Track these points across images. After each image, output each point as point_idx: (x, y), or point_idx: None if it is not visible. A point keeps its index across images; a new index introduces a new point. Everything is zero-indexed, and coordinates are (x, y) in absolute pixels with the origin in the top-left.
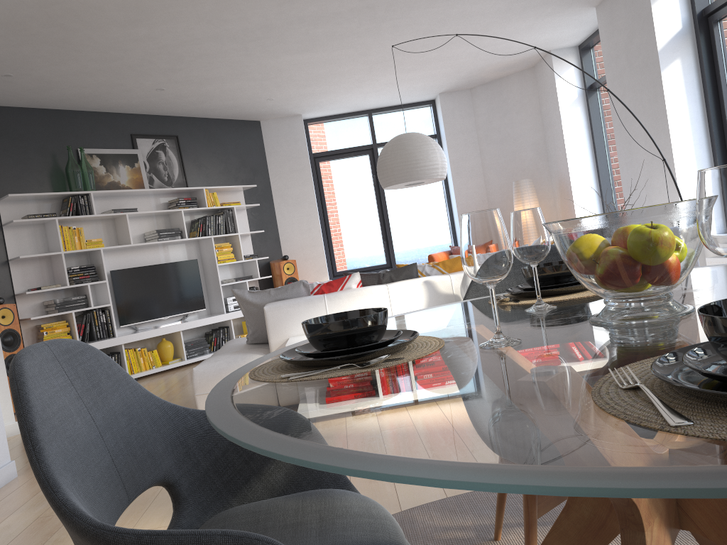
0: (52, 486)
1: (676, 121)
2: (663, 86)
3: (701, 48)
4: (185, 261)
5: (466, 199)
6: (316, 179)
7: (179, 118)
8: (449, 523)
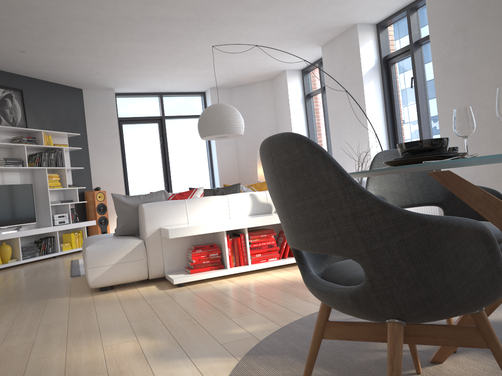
0: (374, 195)
1: (371, 117)
2: (364, 96)
3: (384, 77)
4: (23, 184)
5: (224, 158)
6: (120, 136)
7: (24, 77)
8: (344, 317)
